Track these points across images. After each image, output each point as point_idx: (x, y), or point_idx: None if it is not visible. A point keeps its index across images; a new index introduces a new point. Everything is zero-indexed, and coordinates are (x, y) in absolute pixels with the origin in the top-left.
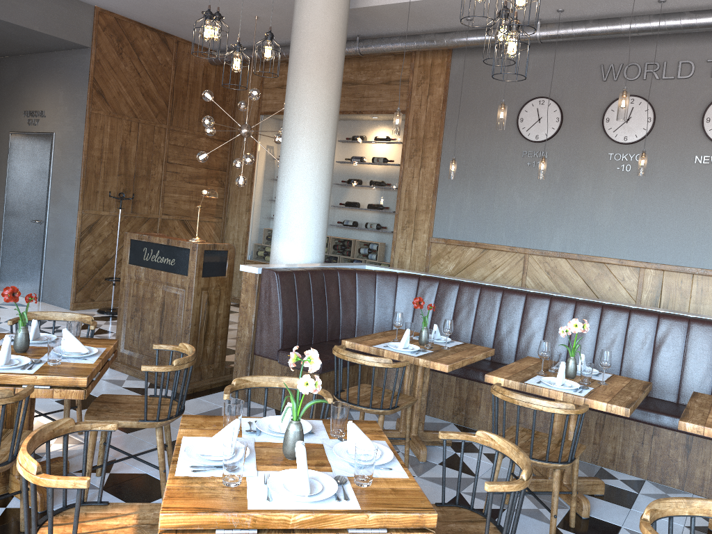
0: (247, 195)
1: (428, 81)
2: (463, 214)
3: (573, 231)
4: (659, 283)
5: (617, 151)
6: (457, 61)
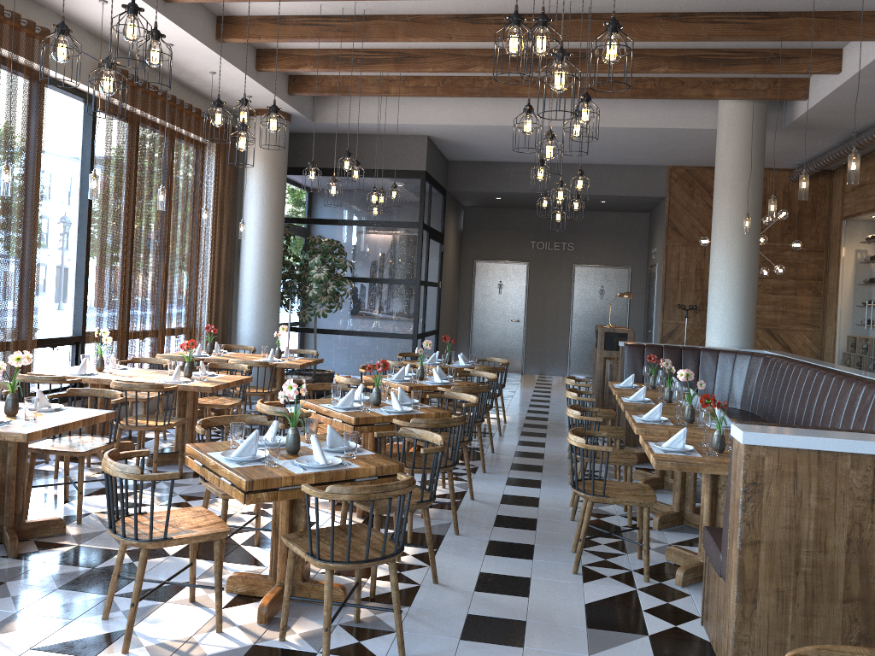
0: (835, 302)
1: None
2: None
3: None
4: None
5: None
6: None
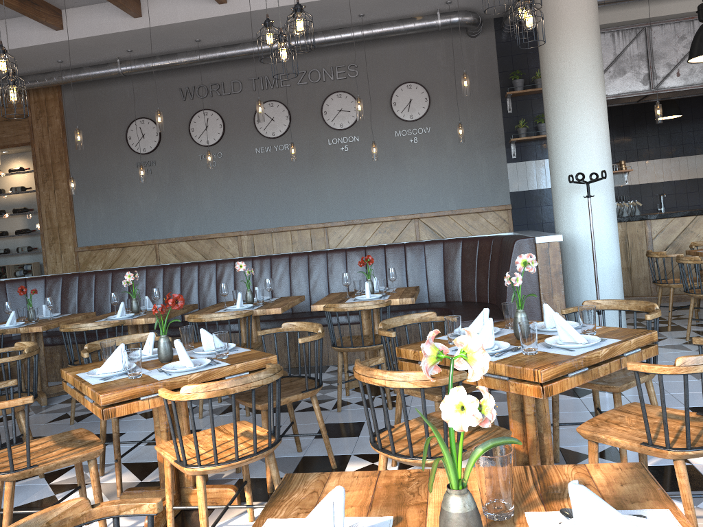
0: None
1: (46, 114)
2: (100, 222)
3: (187, 219)
4: (252, 244)
5: (204, 153)
6: (68, 95)
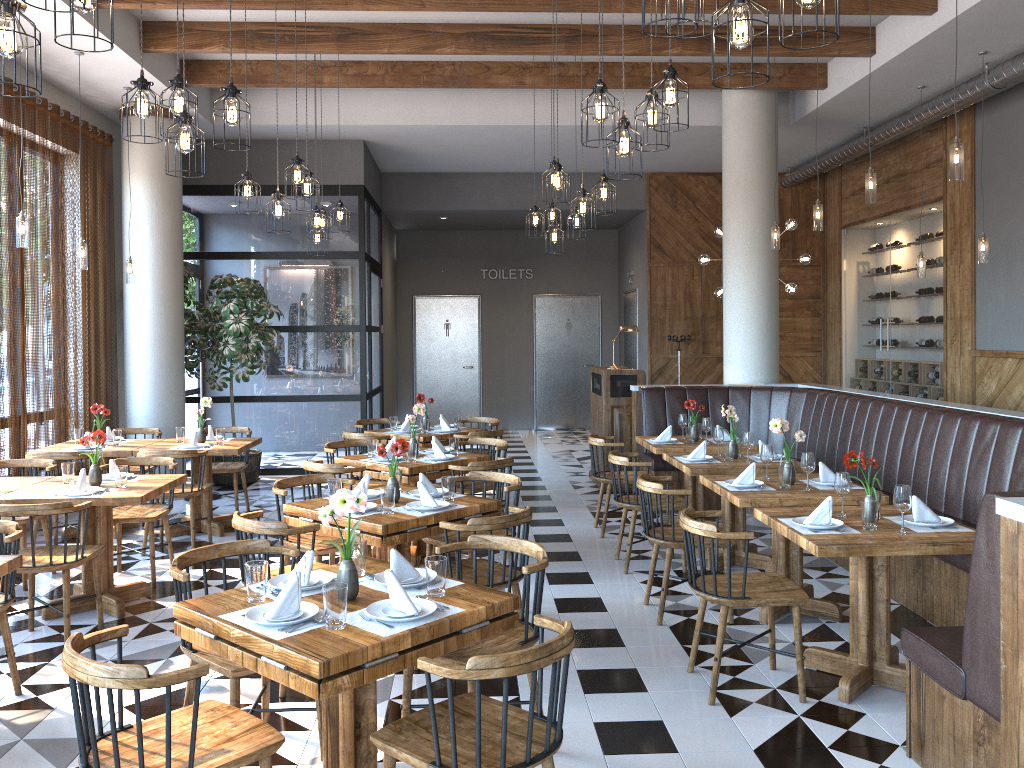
0: (838, 323)
1: None
2: (999, 316)
3: None
4: None
5: None
6: (980, 122)
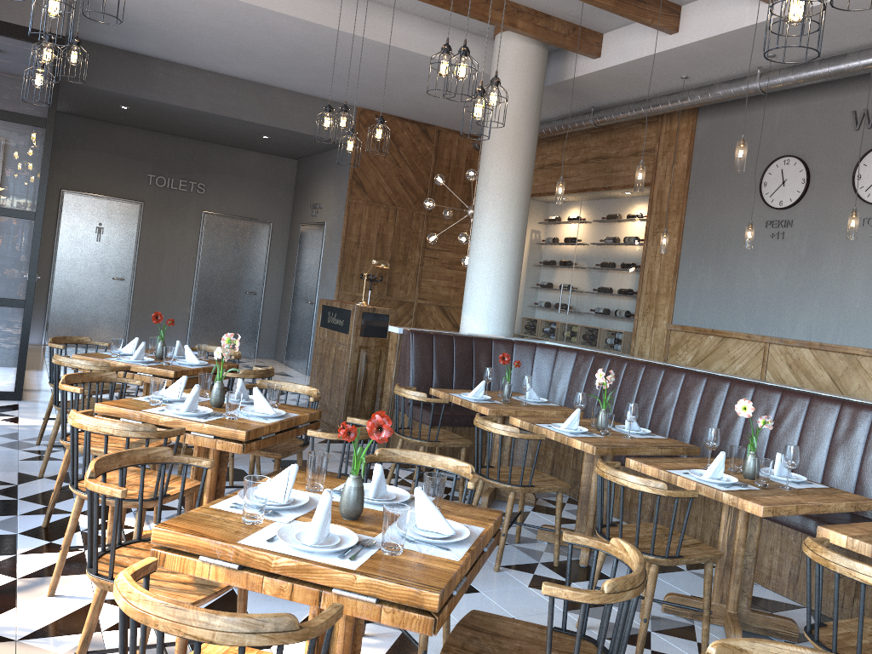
0: None
1: (673, 149)
2: (703, 297)
3: (819, 315)
4: None
5: (870, 215)
6: (702, 123)
